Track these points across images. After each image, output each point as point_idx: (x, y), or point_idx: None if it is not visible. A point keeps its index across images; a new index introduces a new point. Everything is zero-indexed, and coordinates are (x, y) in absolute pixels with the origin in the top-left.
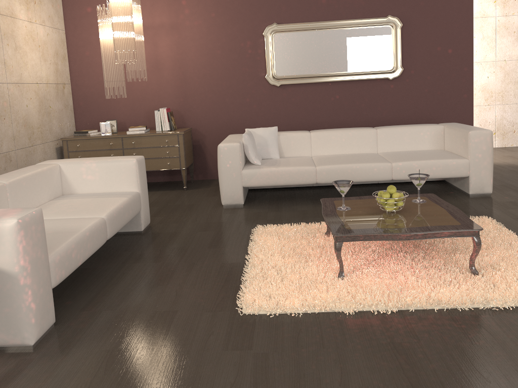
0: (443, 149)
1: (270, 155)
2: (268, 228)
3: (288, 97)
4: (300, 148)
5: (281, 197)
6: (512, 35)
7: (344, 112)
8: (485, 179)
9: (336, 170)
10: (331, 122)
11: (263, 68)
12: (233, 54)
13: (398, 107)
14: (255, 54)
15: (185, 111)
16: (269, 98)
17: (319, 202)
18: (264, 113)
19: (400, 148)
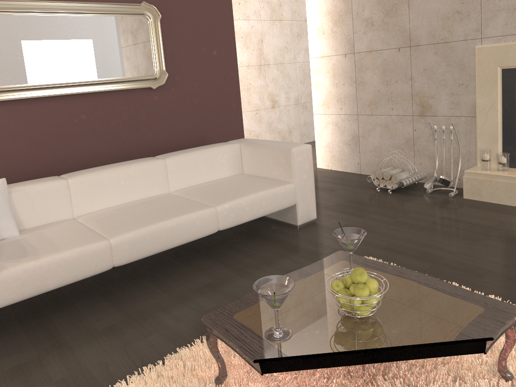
0: (242, 173)
1: (2, 233)
2: None
3: (0, 122)
4: (53, 208)
5: (40, 307)
6: (240, 40)
7: (96, 138)
8: (311, 204)
9: (144, 236)
10: (78, 155)
11: None
12: None
13: (166, 124)
14: None
15: None
16: None
17: (121, 298)
18: None
19: (197, 180)
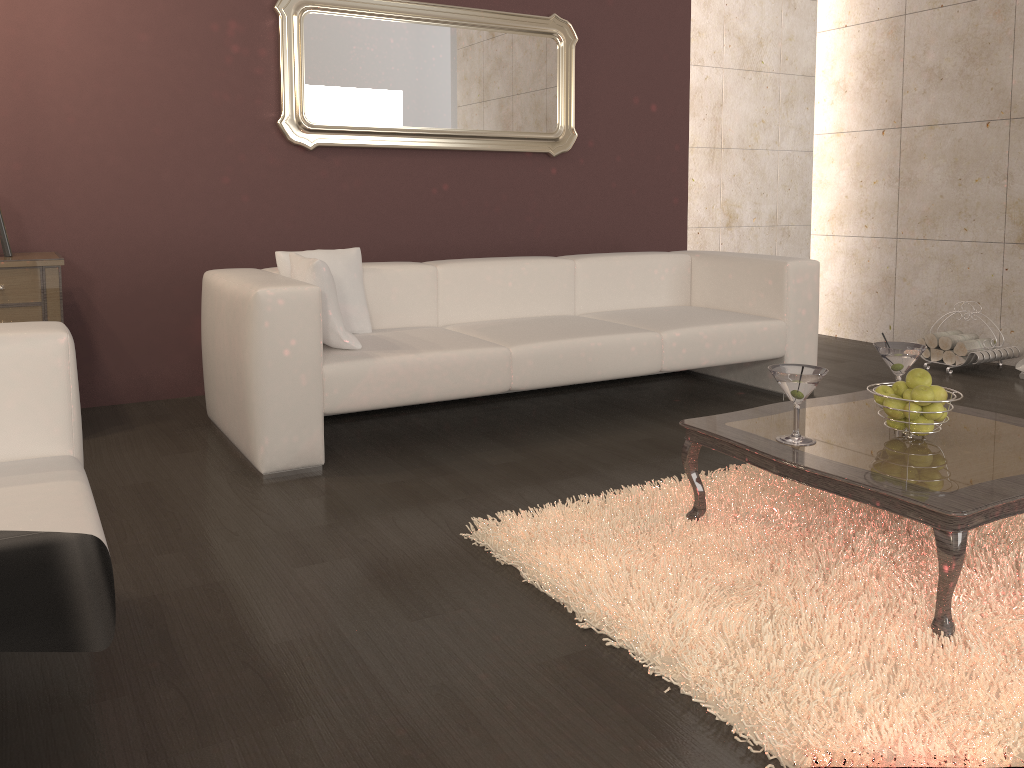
0: (689, 304)
1: (352, 324)
2: (518, 523)
3: (333, 179)
4: (413, 305)
5: (396, 437)
6: None
7: (460, 224)
8: (809, 361)
9: (556, 353)
10: (431, 247)
11: (272, 99)
12: (190, 51)
13: (565, 218)
14: (251, 58)
15: (30, 203)
16: (284, 179)
17: (514, 440)
18: (269, 220)
19: (619, 303)
